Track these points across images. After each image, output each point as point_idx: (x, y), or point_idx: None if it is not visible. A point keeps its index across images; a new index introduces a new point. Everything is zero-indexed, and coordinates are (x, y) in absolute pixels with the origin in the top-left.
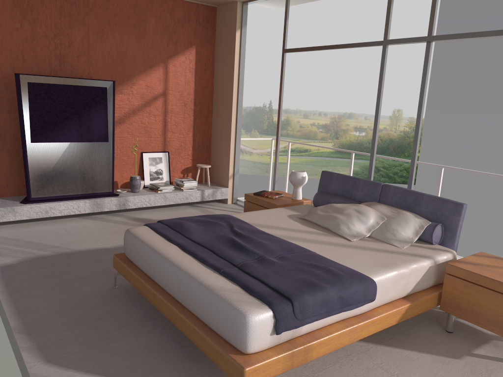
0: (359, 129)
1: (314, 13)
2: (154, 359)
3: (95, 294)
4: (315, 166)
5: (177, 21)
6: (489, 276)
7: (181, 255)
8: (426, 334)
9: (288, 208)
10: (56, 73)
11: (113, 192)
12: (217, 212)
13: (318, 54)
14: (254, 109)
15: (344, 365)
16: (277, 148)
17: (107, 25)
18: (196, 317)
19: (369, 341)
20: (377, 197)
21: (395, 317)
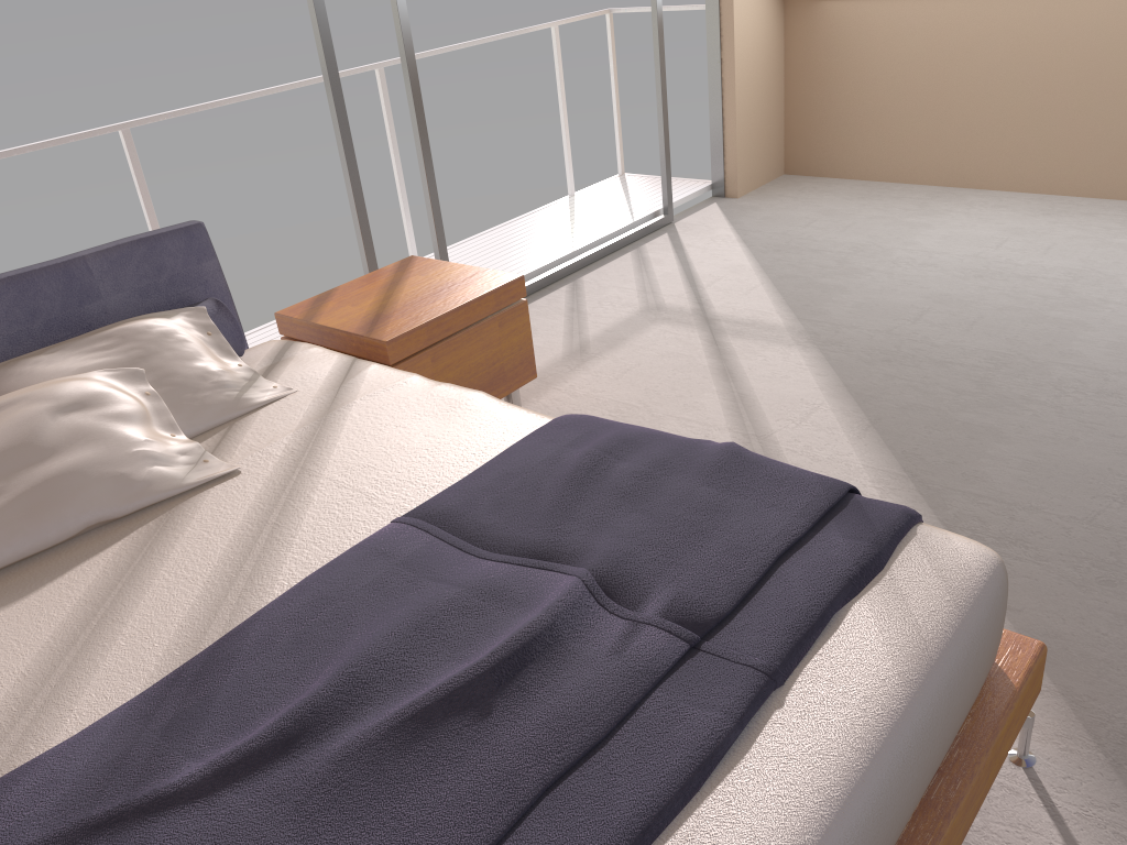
0: None
1: None
2: None
3: None
4: None
5: None
6: (454, 305)
7: None
8: None
9: None
10: None
11: None
12: None
13: None
14: None
15: None
16: None
17: None
18: None
19: None
20: None
21: None
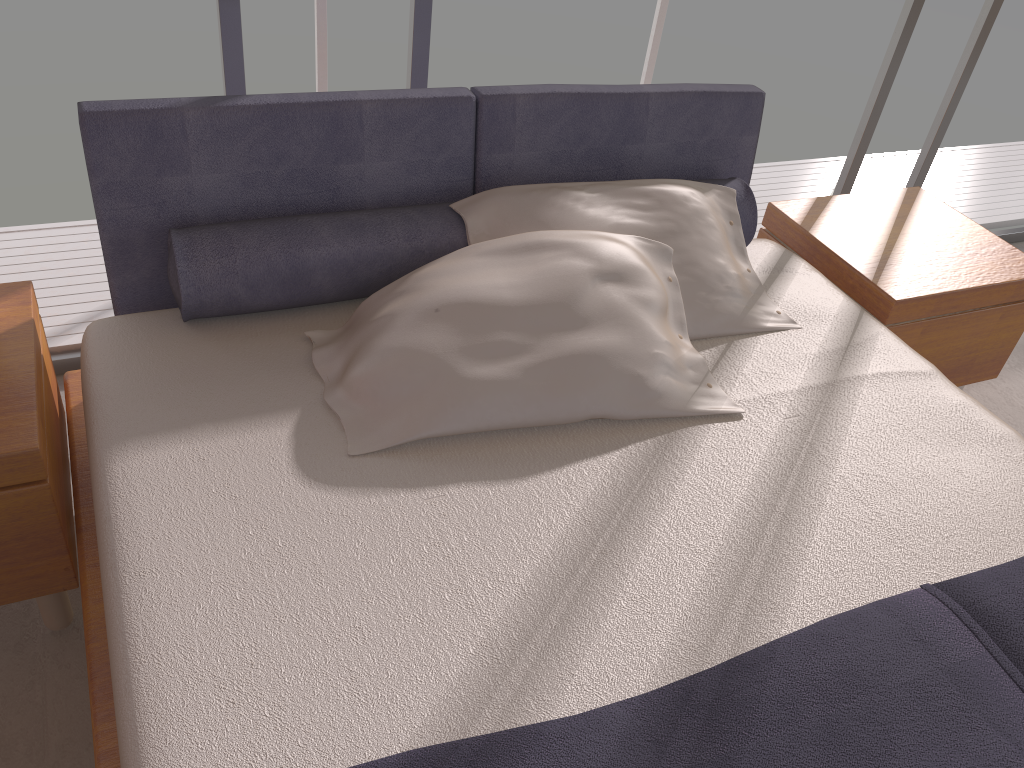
0: None
1: None
2: None
3: None
4: None
5: None
6: (973, 282)
7: None
8: None
9: (165, 431)
10: None
11: None
12: None
13: None
14: None
15: None
16: None
17: None
18: None
19: None
20: (465, 157)
21: None
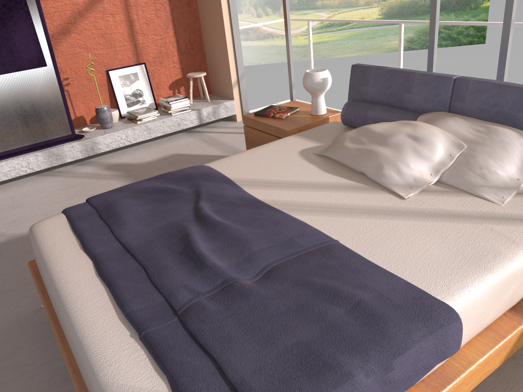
0: None
1: None
2: None
3: (13, 324)
4: (360, 40)
5: None
6: None
7: (90, 286)
8: None
9: (302, 136)
10: None
11: (75, 134)
12: (221, 138)
13: None
14: None
15: None
16: (287, 34)
17: None
18: None
19: None
20: (445, 101)
21: (499, 358)
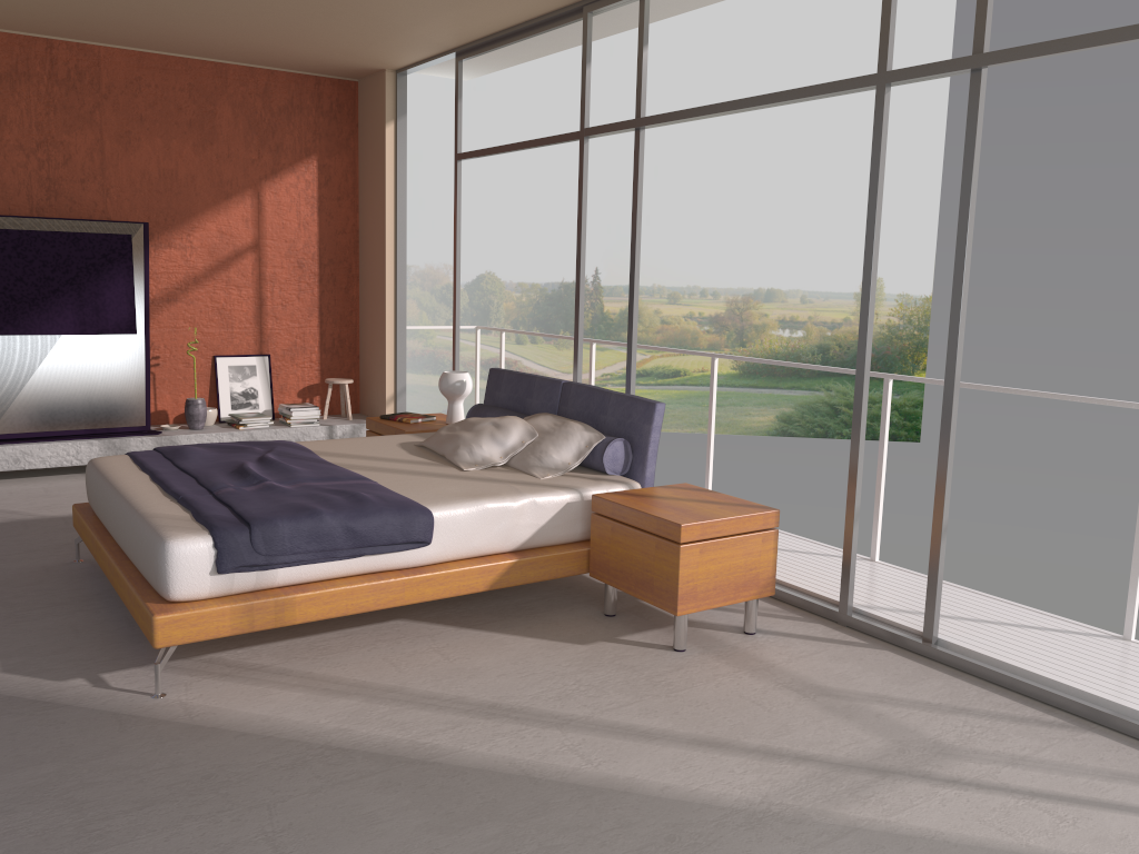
0: (790, 324)
1: (682, 81)
2: (77, 639)
3: (38, 569)
4: (697, 406)
5: (278, 111)
6: (638, 508)
7: (144, 484)
8: (563, 618)
9: (416, 435)
10: (41, 213)
11: (150, 428)
12: None
13: (694, 167)
14: (561, 288)
15: (379, 649)
16: (455, 338)
17: (137, 123)
18: (136, 569)
19: (453, 624)
20: (555, 405)
21: (482, 578)
